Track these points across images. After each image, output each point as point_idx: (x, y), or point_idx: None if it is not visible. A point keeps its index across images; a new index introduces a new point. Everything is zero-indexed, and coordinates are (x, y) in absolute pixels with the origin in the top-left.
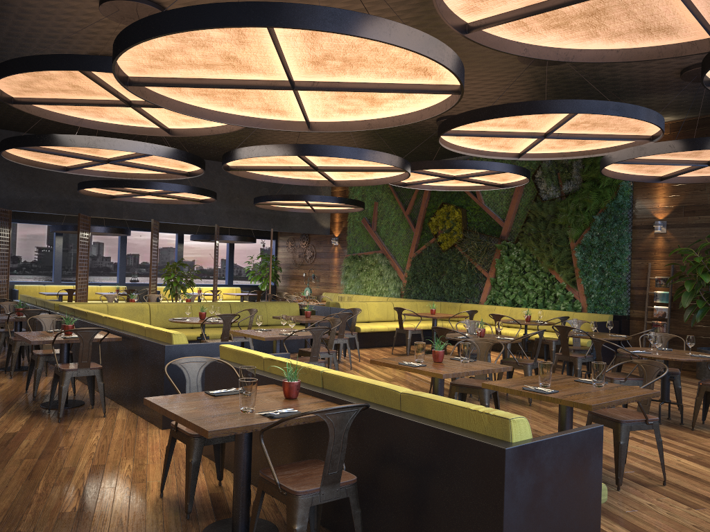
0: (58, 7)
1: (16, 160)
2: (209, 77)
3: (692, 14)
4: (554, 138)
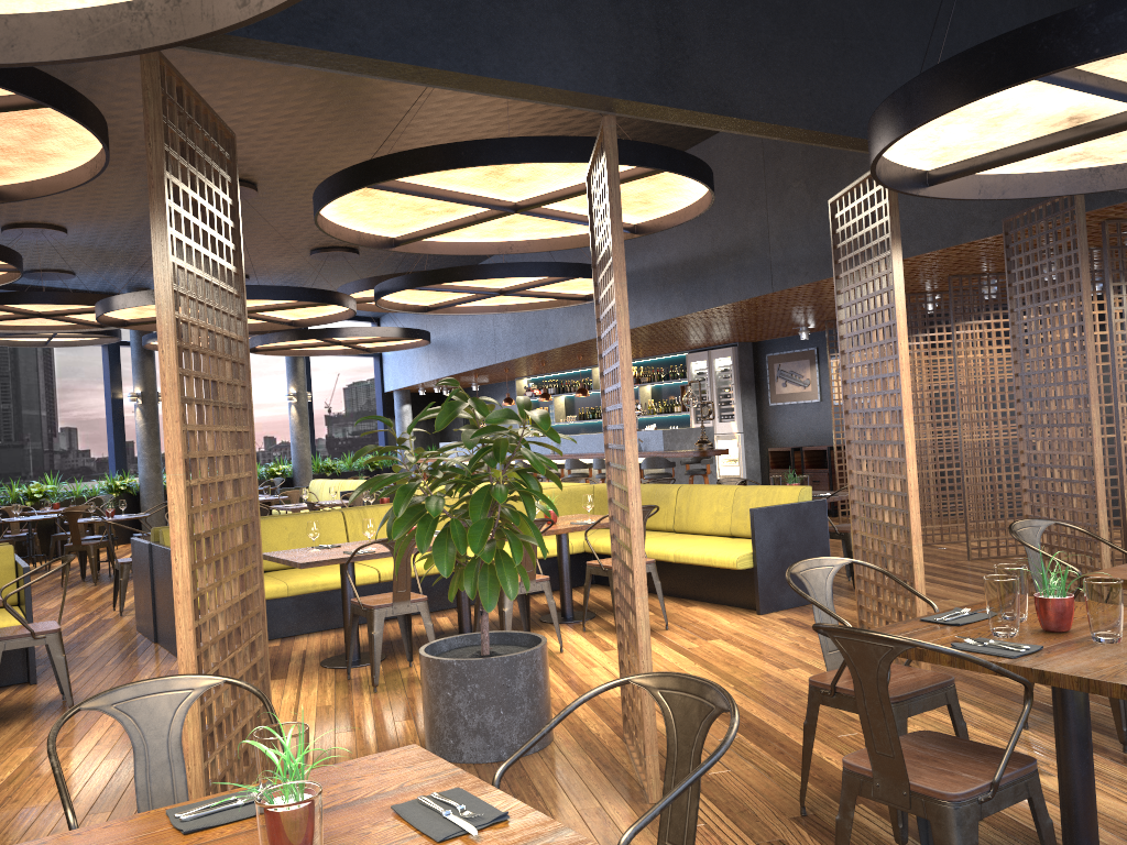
0: None
1: None
2: (384, 337)
3: None
4: (31, 318)
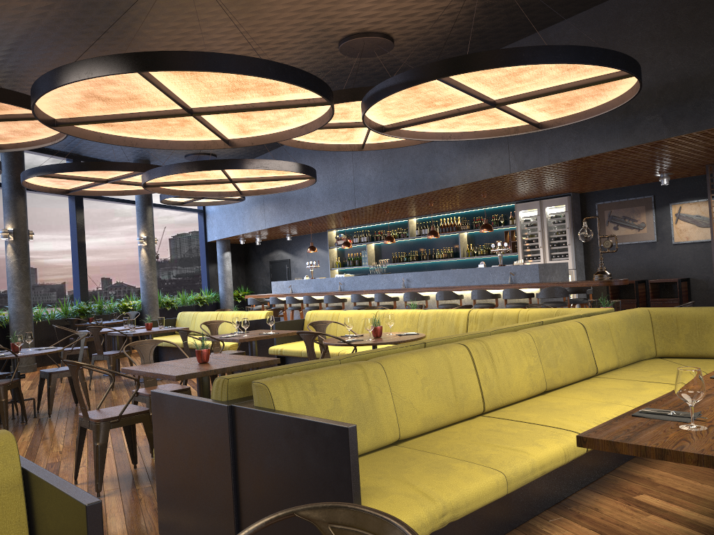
0: (429, 42)
1: (621, 101)
2: (274, 176)
3: (74, 180)
4: None
